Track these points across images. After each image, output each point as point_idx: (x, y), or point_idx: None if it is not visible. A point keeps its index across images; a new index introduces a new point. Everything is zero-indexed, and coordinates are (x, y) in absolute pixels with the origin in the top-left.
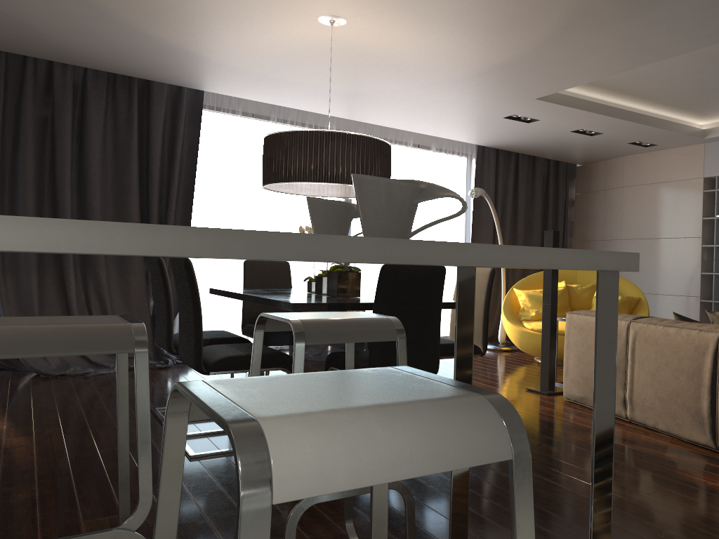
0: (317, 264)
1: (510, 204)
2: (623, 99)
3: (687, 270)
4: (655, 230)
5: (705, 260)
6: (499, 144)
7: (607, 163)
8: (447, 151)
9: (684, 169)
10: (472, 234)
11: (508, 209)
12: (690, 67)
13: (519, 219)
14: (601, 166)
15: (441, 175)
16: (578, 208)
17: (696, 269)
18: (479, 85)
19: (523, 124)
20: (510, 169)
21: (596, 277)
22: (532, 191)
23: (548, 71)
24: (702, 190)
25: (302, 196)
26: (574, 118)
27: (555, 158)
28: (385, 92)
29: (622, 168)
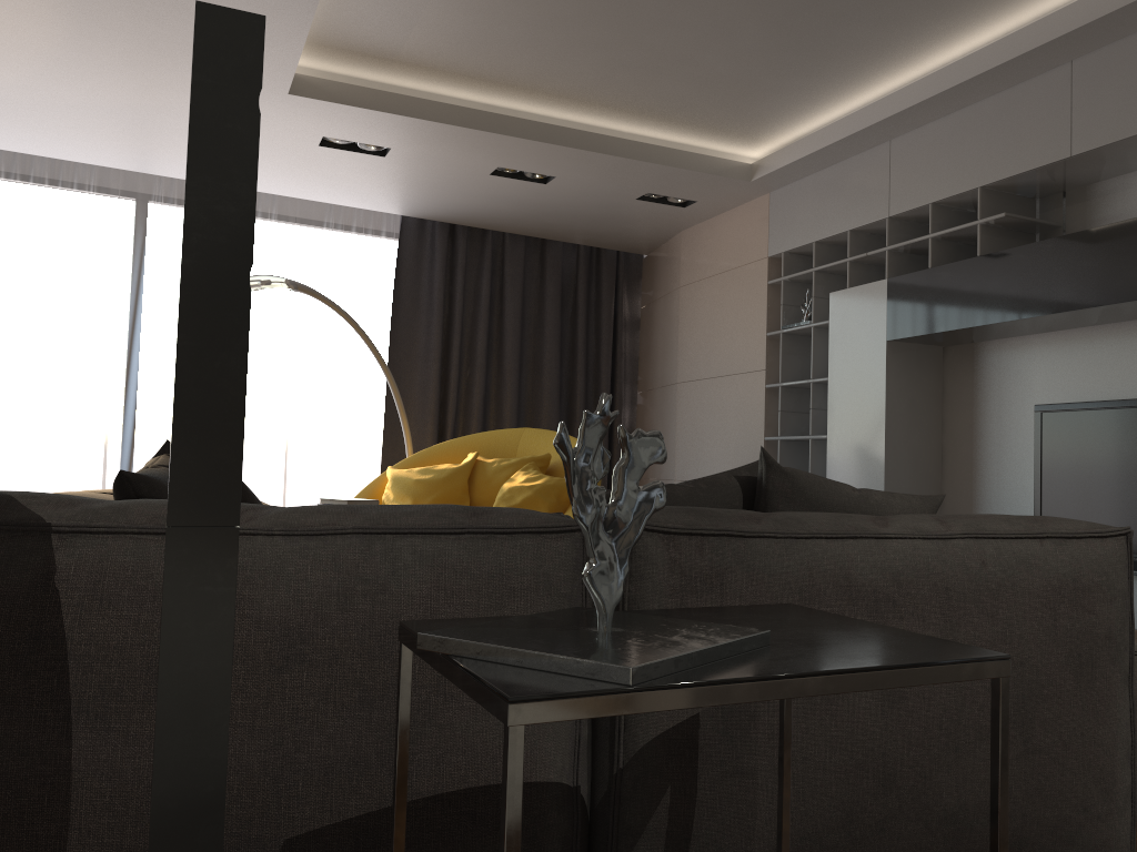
0: (49, 425)
1: (483, 323)
2: (523, 100)
3: (748, 434)
4: (714, 362)
5: (775, 414)
6: (426, 210)
7: (668, 247)
8: (361, 230)
9: (747, 244)
10: (393, 375)
11: (480, 332)
12: (516, 7)
13: (505, 350)
14: (663, 254)
15: (349, 273)
16: (643, 332)
17: (759, 430)
18: (132, 63)
19: (381, 160)
20: (484, 260)
21: (547, 446)
22: (541, 301)
23: (185, 18)
24: (766, 281)
25: (22, 304)
26: (442, 142)
27: (575, 240)
28: (18, 93)
29: (680, 252)
